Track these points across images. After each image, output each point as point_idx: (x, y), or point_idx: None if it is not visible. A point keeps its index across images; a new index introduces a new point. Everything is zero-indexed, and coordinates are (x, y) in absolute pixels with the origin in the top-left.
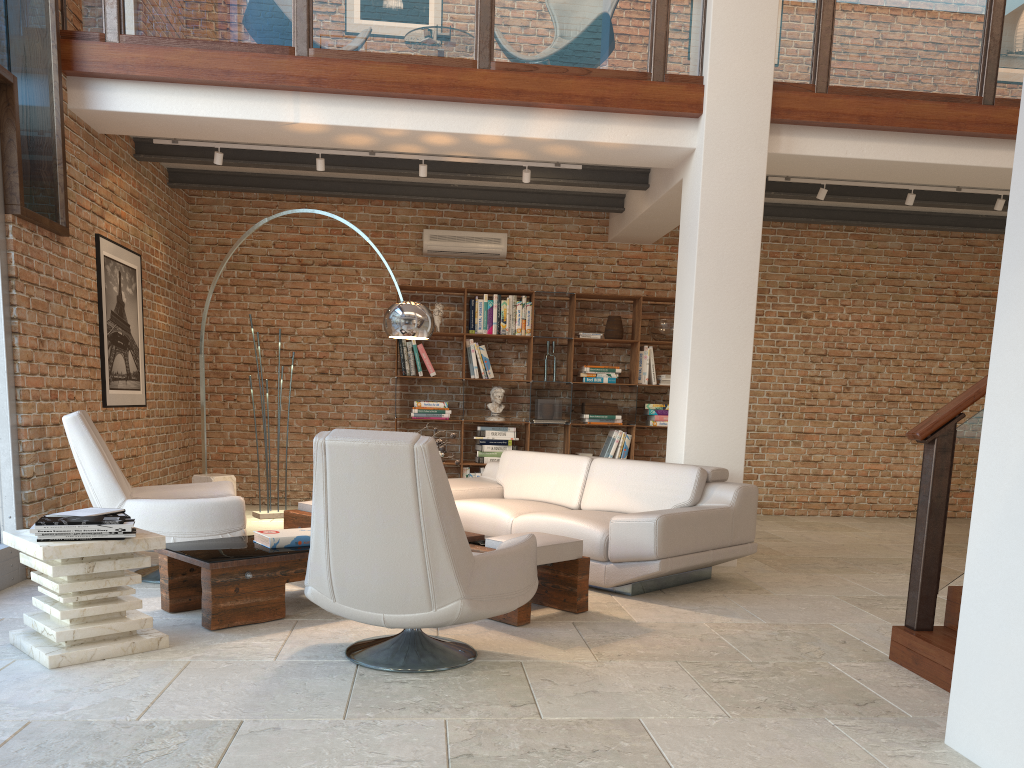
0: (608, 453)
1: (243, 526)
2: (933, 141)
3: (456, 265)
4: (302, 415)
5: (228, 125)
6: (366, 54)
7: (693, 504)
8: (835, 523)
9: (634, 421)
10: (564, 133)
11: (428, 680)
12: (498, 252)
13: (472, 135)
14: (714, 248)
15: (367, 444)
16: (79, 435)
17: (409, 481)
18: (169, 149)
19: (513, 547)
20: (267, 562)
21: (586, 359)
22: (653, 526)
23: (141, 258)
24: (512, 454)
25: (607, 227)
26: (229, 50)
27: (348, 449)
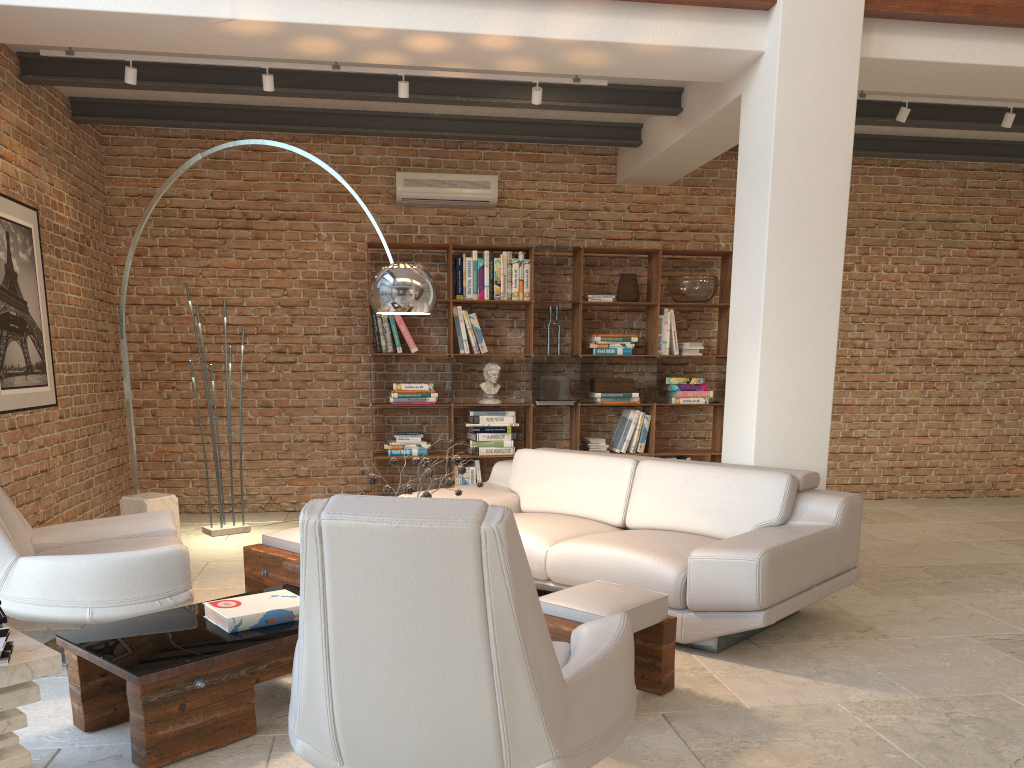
0: (624, 438)
1: (189, 586)
2: None
3: (436, 216)
4: (257, 404)
5: (140, 24)
6: None
7: (783, 522)
8: (885, 510)
9: (654, 399)
10: (595, 32)
11: None
12: (487, 199)
13: (473, 36)
14: (792, 184)
15: (397, 526)
16: None
17: (472, 586)
18: (66, 68)
19: (613, 650)
20: (226, 661)
21: (594, 326)
22: (755, 567)
23: (38, 213)
24: (529, 454)
25: (615, 166)
26: None
27: (363, 535)
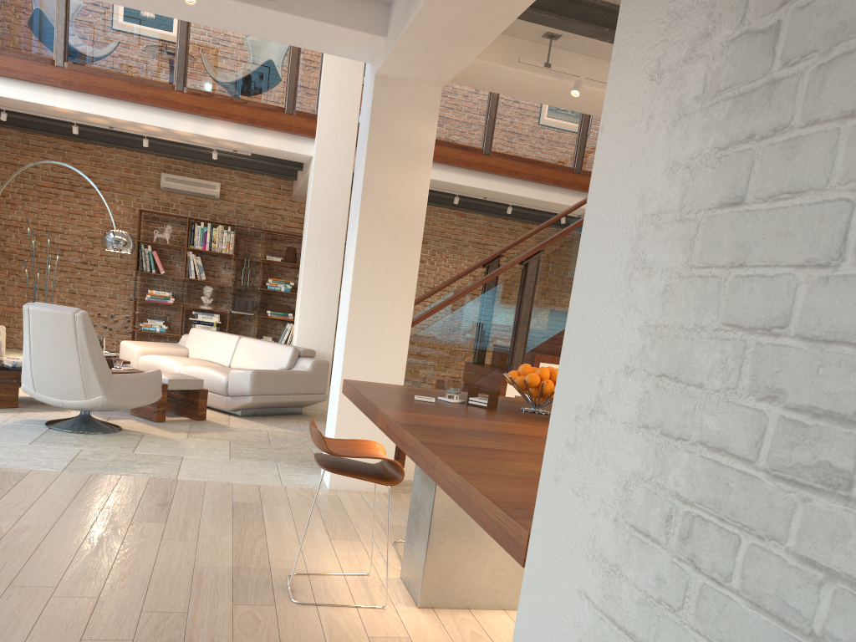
0: (283, 338)
1: None
2: (456, 171)
3: (185, 199)
4: (67, 291)
5: (9, 100)
6: (102, 71)
7: (289, 368)
8: None
9: None
10: (230, 136)
11: (85, 436)
12: (214, 195)
13: (171, 129)
14: (319, 218)
15: (51, 311)
16: None
17: (72, 331)
18: None
19: (140, 373)
20: (7, 373)
21: (273, 274)
22: (249, 376)
23: None
24: (196, 330)
25: (292, 187)
26: (10, 56)
27: (41, 312)
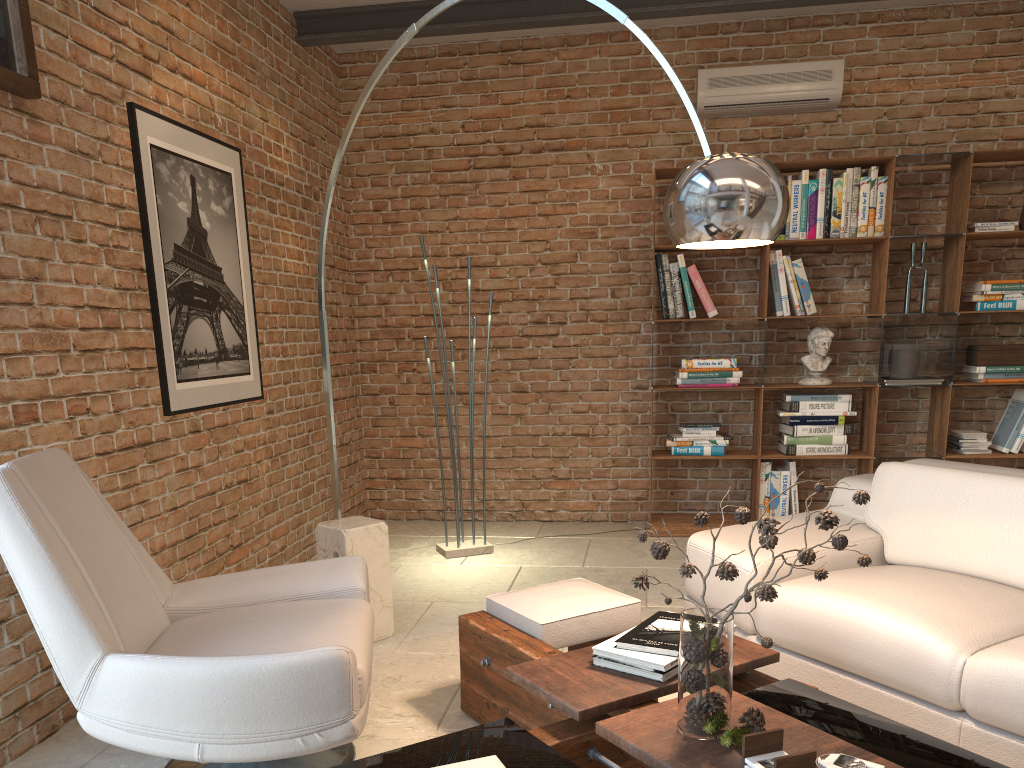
0: (1017, 431)
1: (350, 714)
2: None
3: (750, 128)
4: (509, 388)
5: None
6: None
7: None
8: None
9: None
10: None
11: None
12: (827, 95)
13: None
14: None
15: None
16: (3, 519)
17: None
18: None
19: None
20: None
21: (975, 270)
22: None
23: (244, 156)
24: (903, 472)
25: None
26: None
27: None
